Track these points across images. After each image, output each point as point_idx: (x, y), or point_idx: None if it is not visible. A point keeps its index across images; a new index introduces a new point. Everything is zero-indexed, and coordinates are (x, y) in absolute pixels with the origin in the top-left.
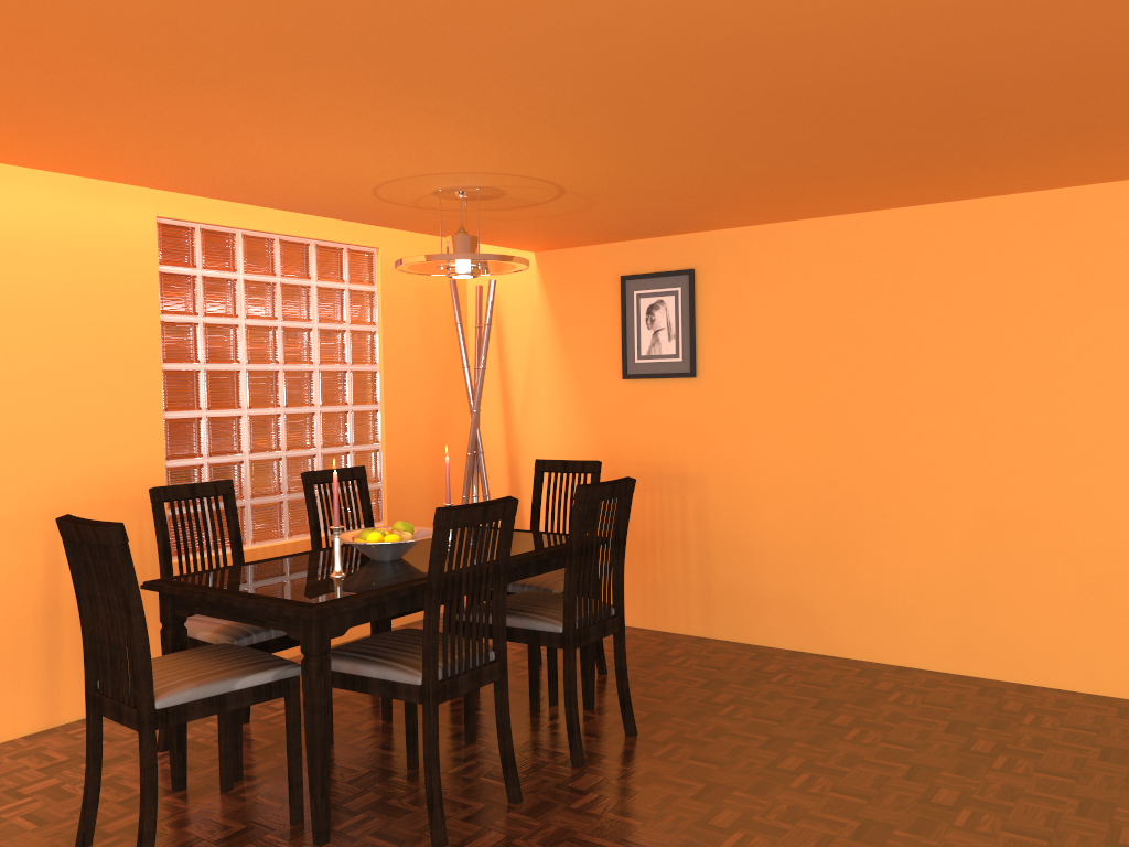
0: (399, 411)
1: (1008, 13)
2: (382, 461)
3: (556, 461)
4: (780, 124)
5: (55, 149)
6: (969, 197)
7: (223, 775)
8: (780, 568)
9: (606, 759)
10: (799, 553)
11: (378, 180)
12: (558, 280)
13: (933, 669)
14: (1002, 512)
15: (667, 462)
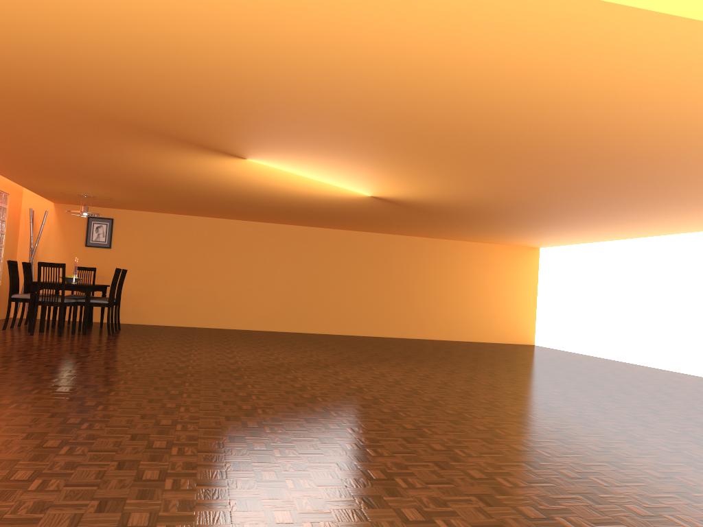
0: (7, 248)
1: (224, 204)
2: (2, 264)
3: (81, 267)
4: (177, 203)
5: (26, 178)
6: (190, 215)
7: (43, 328)
8: (132, 302)
9: (121, 331)
10: (138, 297)
11: (75, 191)
12: (63, 213)
13: (171, 325)
14: (190, 287)
15: (98, 272)
